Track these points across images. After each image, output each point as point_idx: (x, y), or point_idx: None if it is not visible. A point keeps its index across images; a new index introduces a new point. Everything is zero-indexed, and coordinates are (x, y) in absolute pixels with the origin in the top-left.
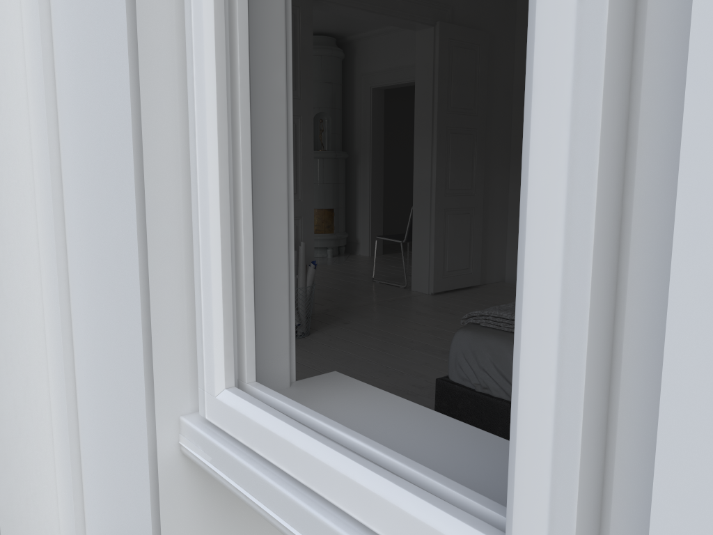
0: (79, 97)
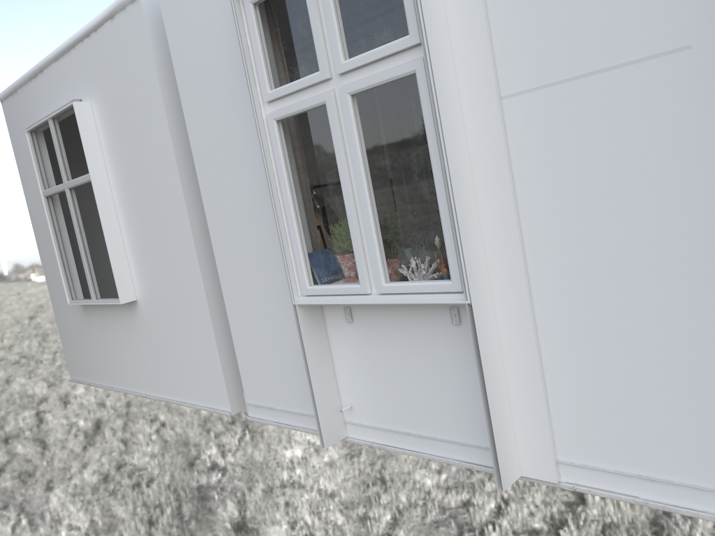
0: (556, 164)
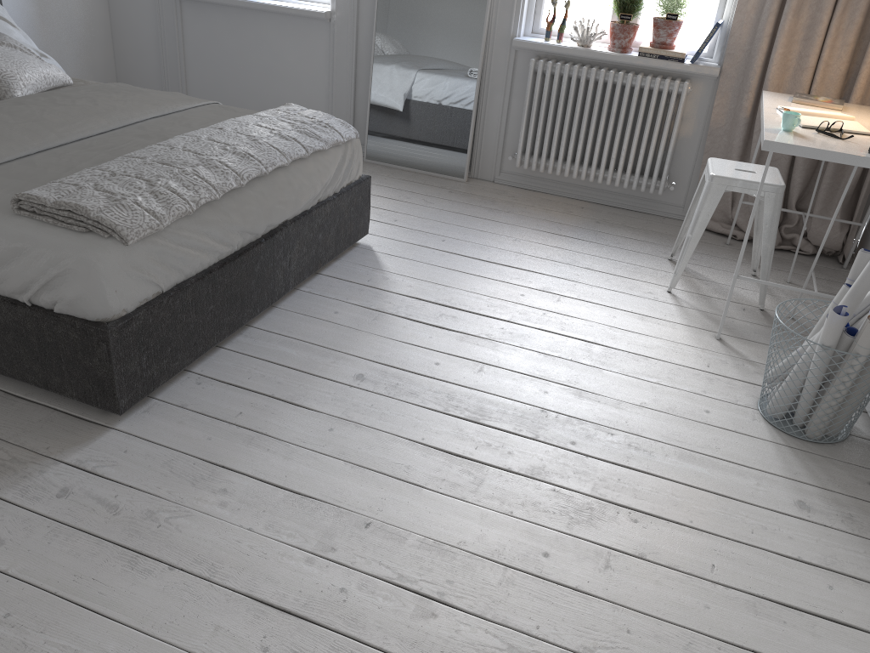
0: None
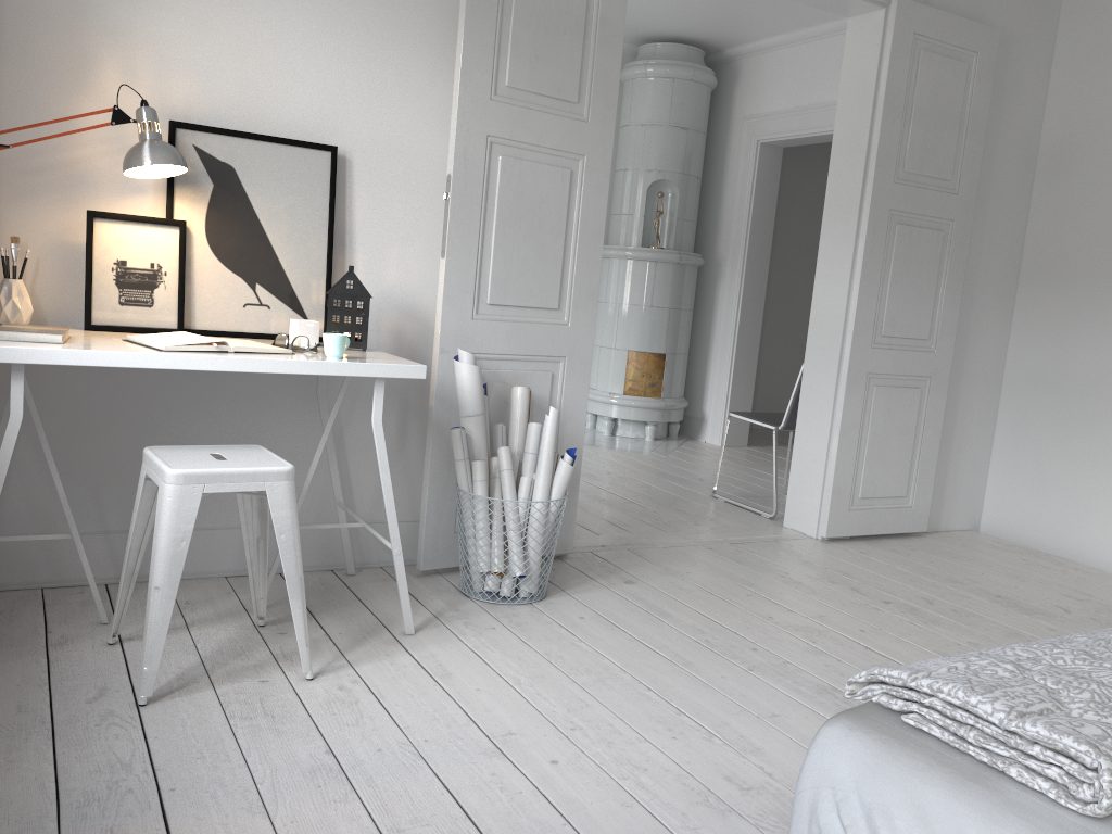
0: None
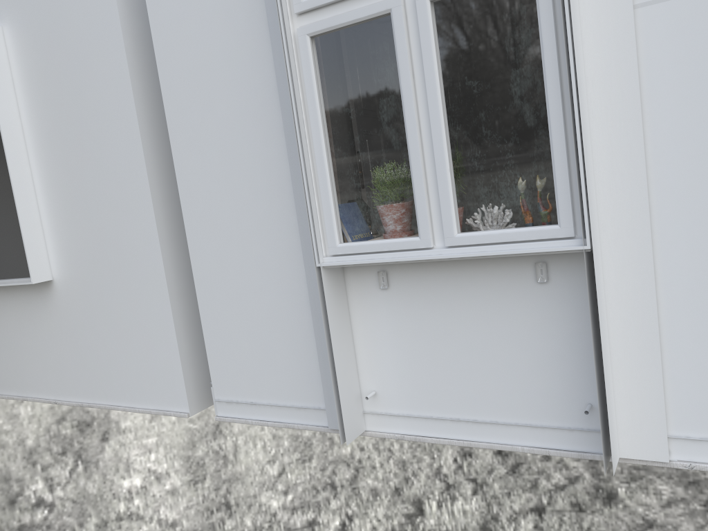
0: (703, 84)
